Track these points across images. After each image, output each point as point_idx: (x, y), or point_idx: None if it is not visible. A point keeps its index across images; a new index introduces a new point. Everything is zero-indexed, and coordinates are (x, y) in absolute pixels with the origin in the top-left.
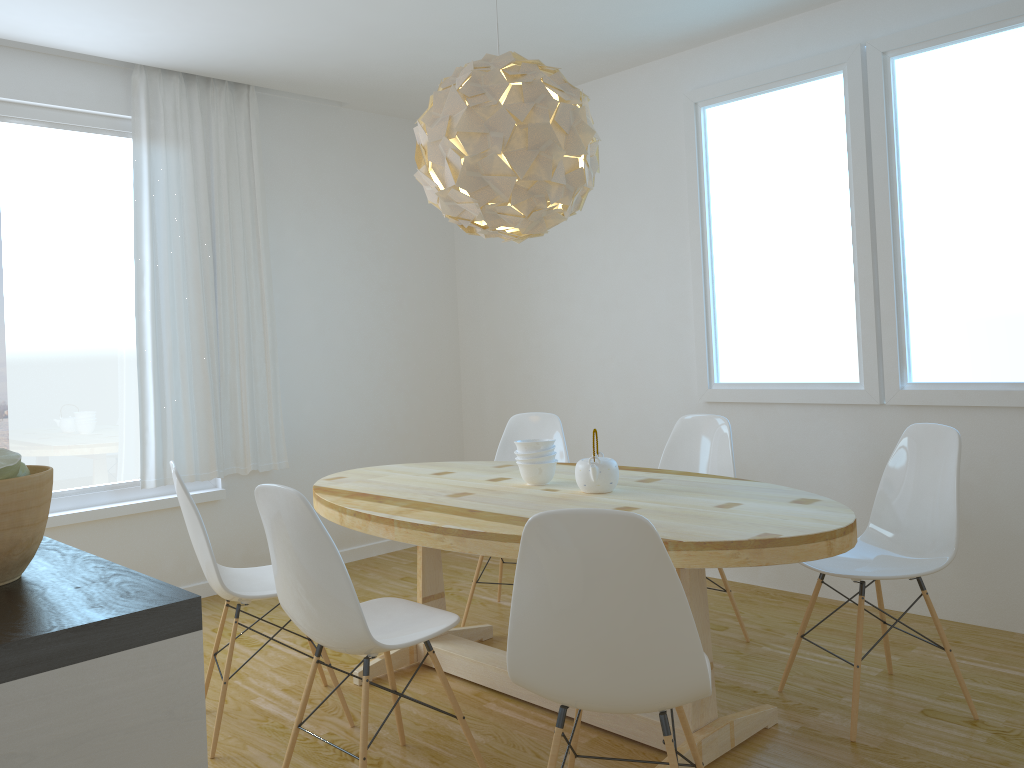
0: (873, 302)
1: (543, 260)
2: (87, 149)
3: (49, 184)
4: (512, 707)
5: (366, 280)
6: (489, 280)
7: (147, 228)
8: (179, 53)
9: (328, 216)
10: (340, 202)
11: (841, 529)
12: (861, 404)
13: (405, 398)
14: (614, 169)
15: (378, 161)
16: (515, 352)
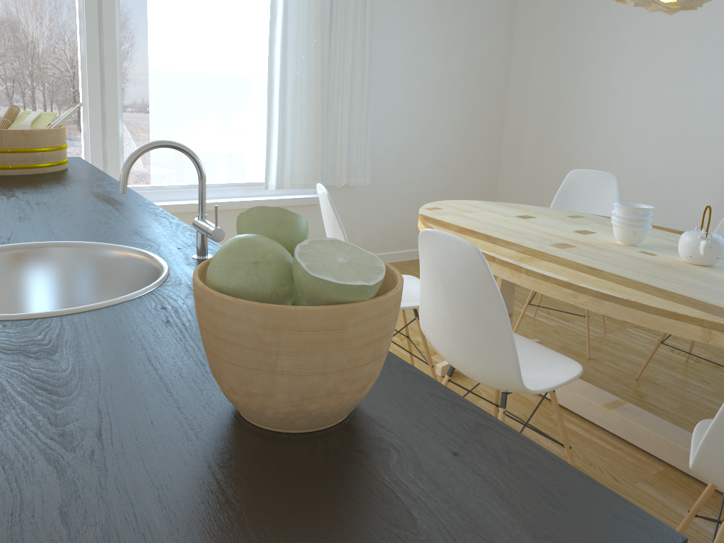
0: None
1: (601, 33)
2: None
3: None
4: (576, 423)
5: (443, 37)
6: (544, 47)
7: None
8: None
9: None
10: None
11: None
12: None
13: (460, 139)
14: None
15: None
16: (559, 112)
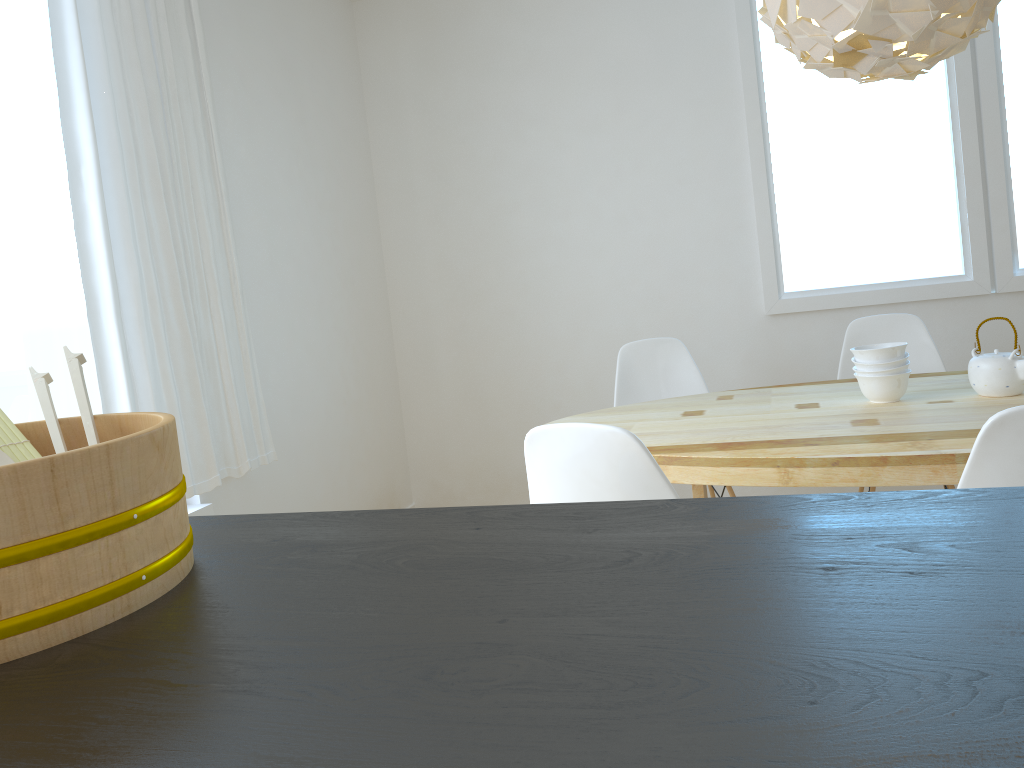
0: (981, 189)
1: (522, 169)
2: None
3: None
4: None
5: (306, 195)
6: (434, 198)
7: (81, 86)
8: None
9: (263, 101)
10: (272, 83)
11: None
12: (962, 297)
13: (353, 354)
14: (628, 55)
15: (300, 33)
16: (483, 285)
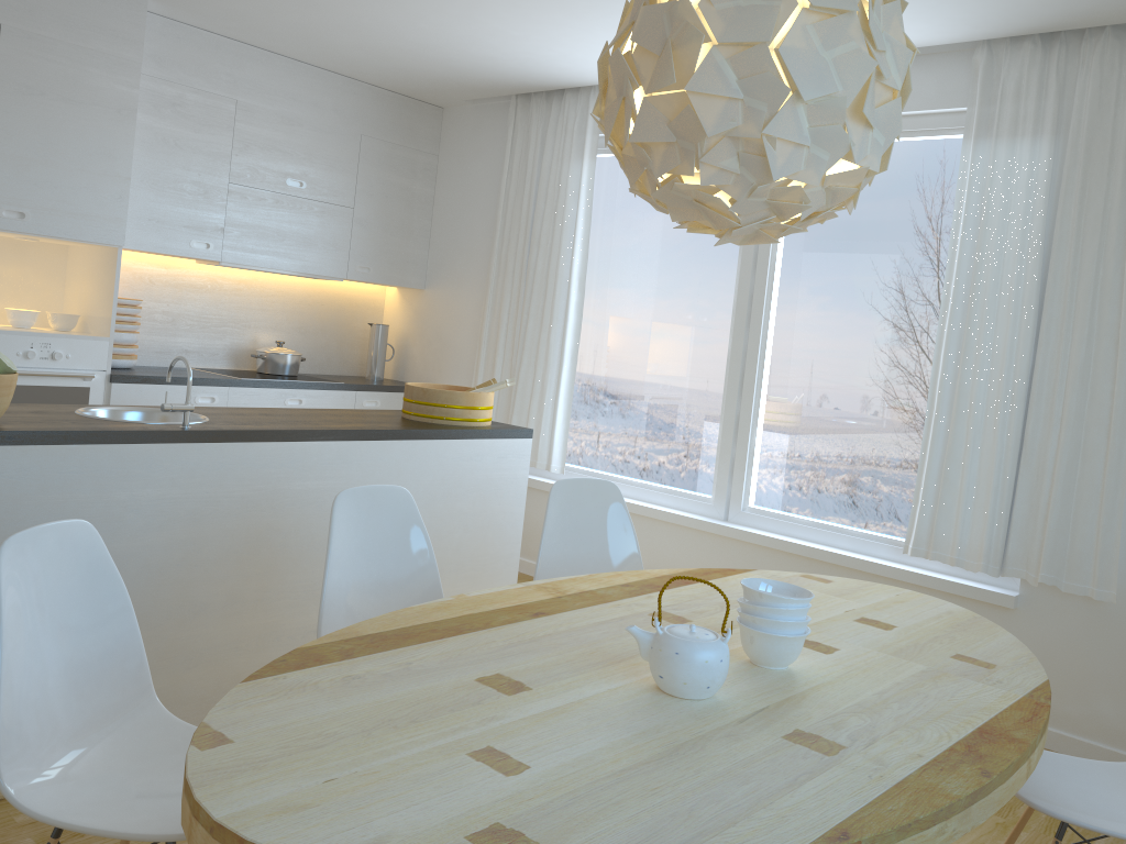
0: None
1: None
2: (930, 155)
3: (884, 200)
4: None
5: None
6: None
7: (957, 243)
8: (972, 17)
9: None
10: None
11: (208, 817)
12: None
13: None
14: None
15: None
16: None
